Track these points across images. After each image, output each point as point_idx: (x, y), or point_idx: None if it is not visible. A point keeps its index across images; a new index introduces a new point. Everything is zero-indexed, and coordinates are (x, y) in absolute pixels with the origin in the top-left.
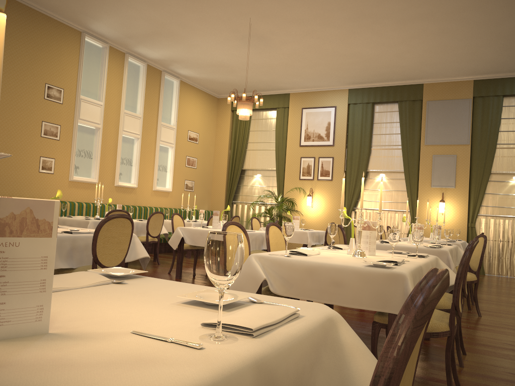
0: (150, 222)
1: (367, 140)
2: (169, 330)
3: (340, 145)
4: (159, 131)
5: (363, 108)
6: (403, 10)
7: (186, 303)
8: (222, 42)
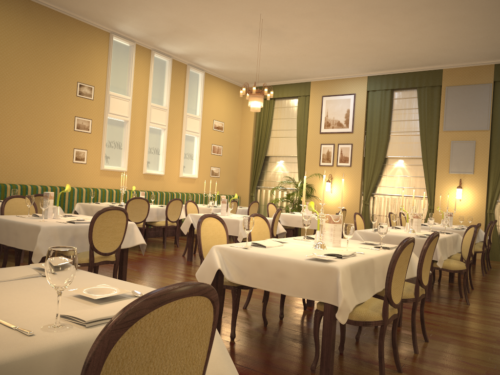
0: (169, 208)
1: (385, 127)
2: (28, 320)
3: (359, 131)
4: (184, 122)
5: (382, 95)
6: (408, 0)
7: (76, 296)
8: (238, 37)
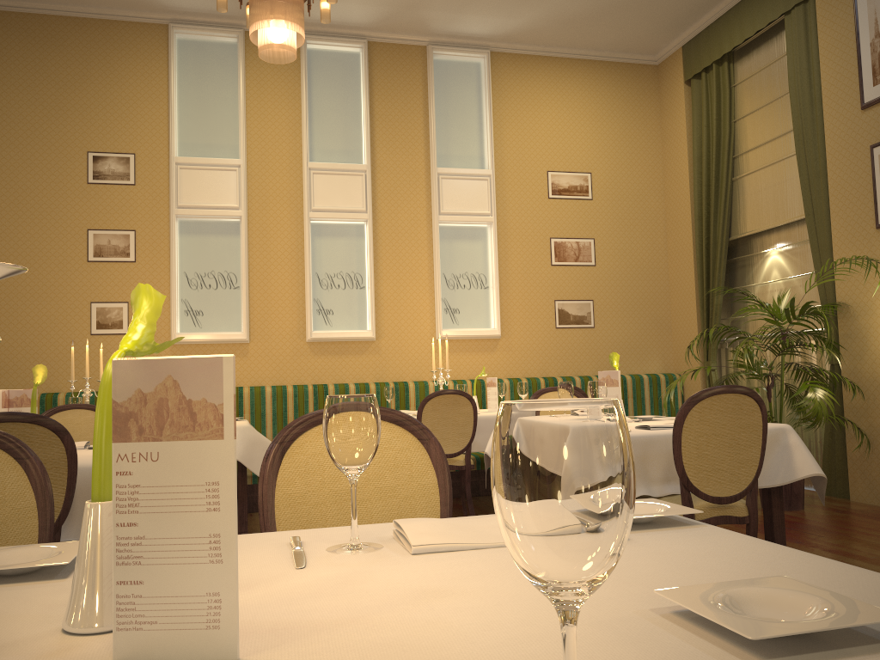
0: None
1: None
2: None
3: None
4: (433, 193)
5: None
6: None
7: None
8: None
